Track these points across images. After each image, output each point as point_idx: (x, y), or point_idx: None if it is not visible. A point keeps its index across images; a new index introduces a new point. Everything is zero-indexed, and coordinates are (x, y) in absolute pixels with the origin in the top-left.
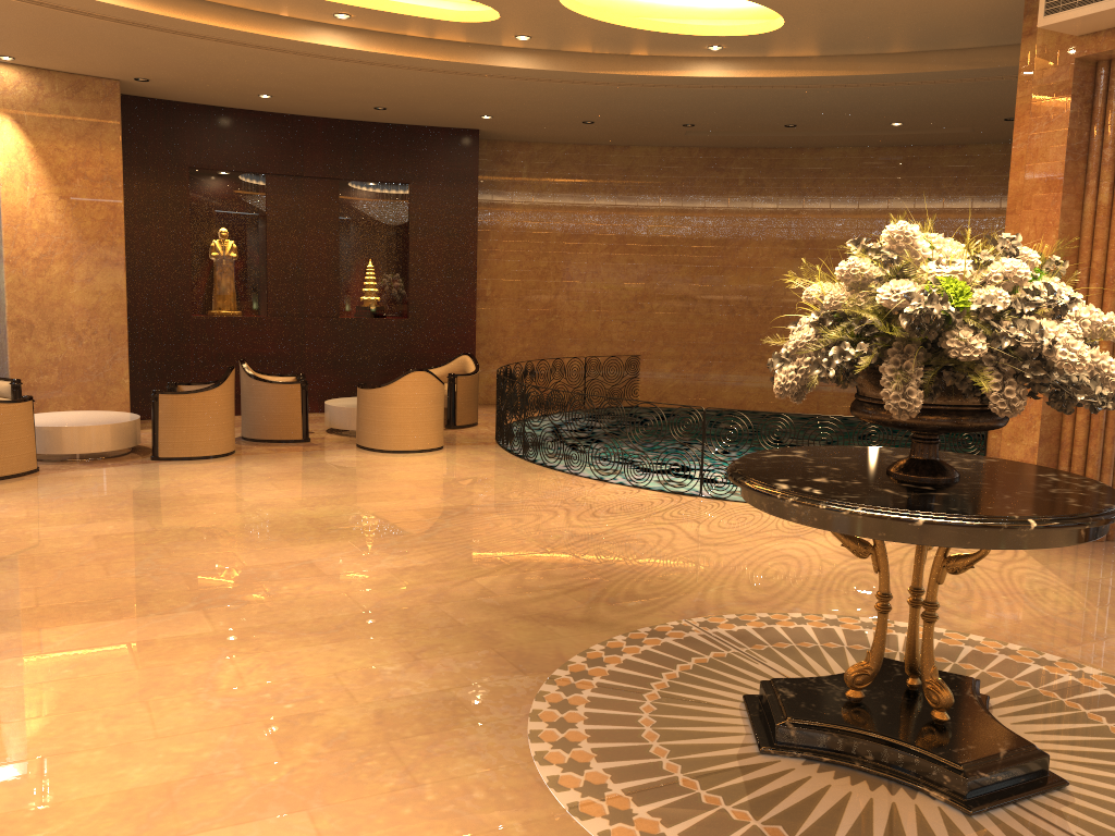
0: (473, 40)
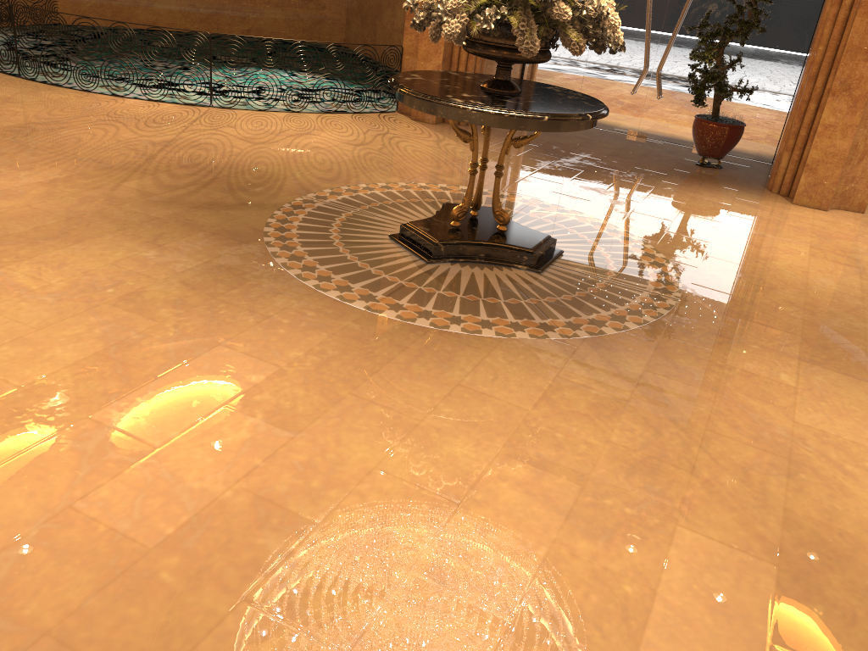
0: None
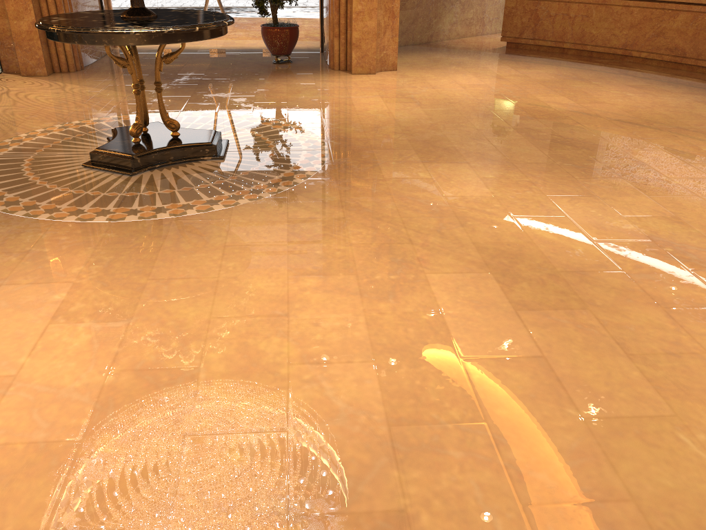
0: None
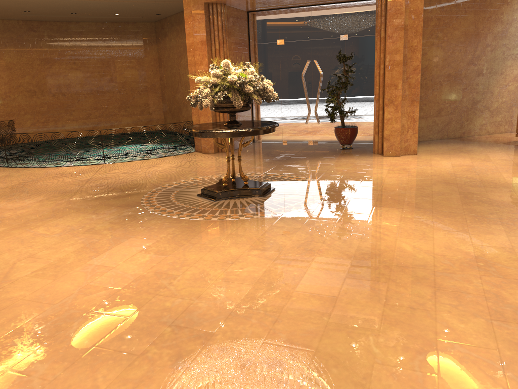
0: None
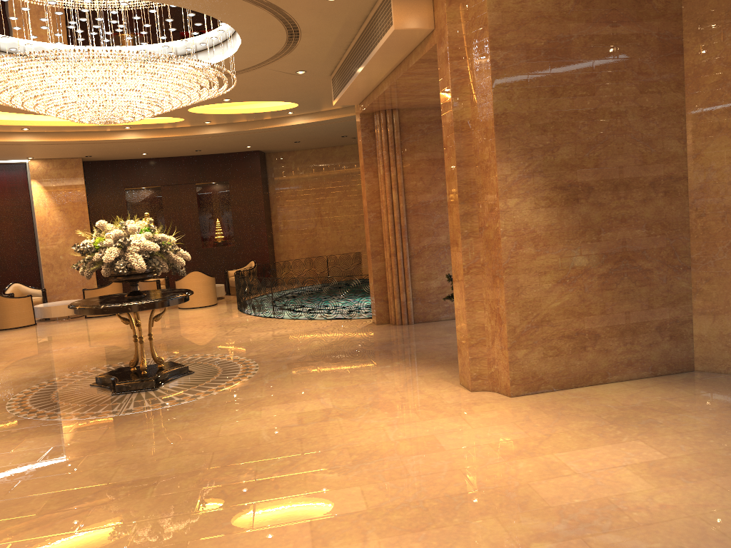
0: (192, 125)
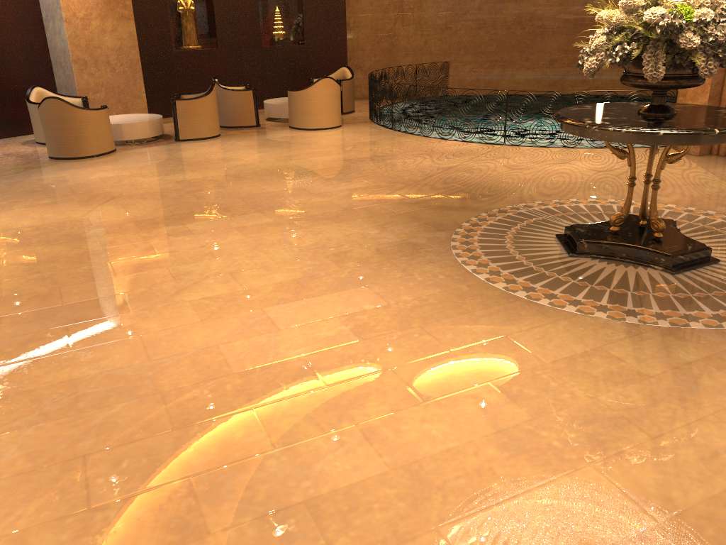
0: None
